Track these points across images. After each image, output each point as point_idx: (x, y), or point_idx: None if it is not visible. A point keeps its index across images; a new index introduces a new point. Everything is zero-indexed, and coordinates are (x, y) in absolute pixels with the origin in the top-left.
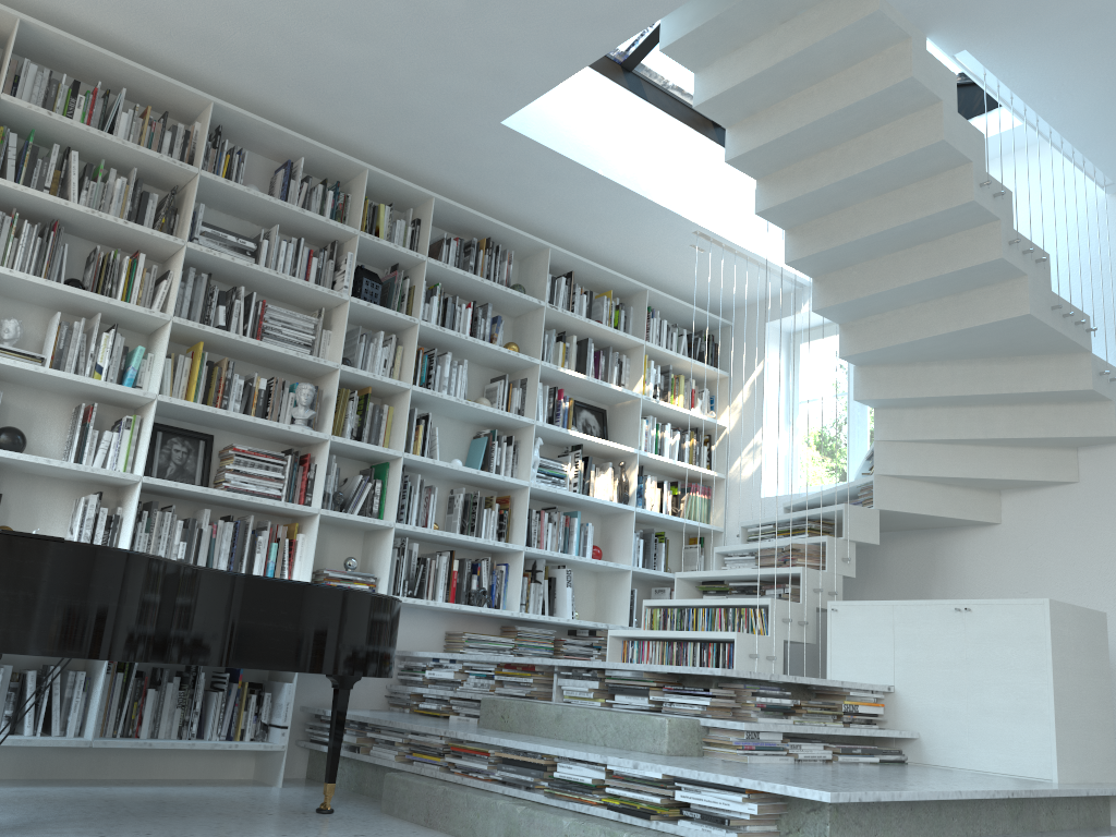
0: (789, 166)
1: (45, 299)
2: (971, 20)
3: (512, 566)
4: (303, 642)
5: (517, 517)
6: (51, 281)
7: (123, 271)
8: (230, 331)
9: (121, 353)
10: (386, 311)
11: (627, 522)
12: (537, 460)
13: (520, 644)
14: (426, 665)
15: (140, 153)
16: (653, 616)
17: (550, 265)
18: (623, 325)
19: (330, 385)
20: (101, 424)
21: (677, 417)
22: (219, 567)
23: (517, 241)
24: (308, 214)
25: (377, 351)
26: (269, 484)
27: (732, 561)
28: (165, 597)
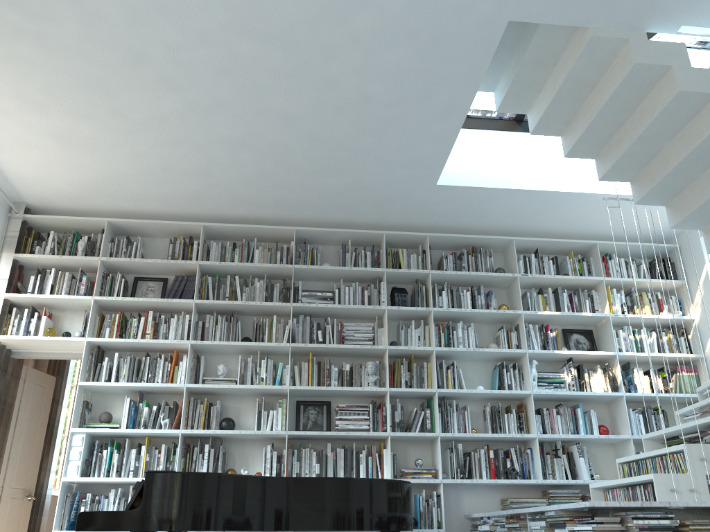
0: (608, 143)
1: (234, 350)
2: (667, 9)
3: (533, 448)
4: (330, 512)
5: (530, 415)
6: (230, 341)
7: (266, 327)
8: (326, 343)
9: (272, 368)
10: (409, 308)
11: (621, 404)
12: (535, 375)
13: (553, 502)
14: (480, 522)
15: (263, 266)
16: (623, 470)
17: (523, 248)
18: (588, 270)
19: (385, 359)
20: (272, 407)
21: (650, 322)
22: (340, 475)
23: (491, 242)
24: (354, 268)
25: (412, 332)
26: (361, 423)
27: (691, 419)
28: (237, 495)
